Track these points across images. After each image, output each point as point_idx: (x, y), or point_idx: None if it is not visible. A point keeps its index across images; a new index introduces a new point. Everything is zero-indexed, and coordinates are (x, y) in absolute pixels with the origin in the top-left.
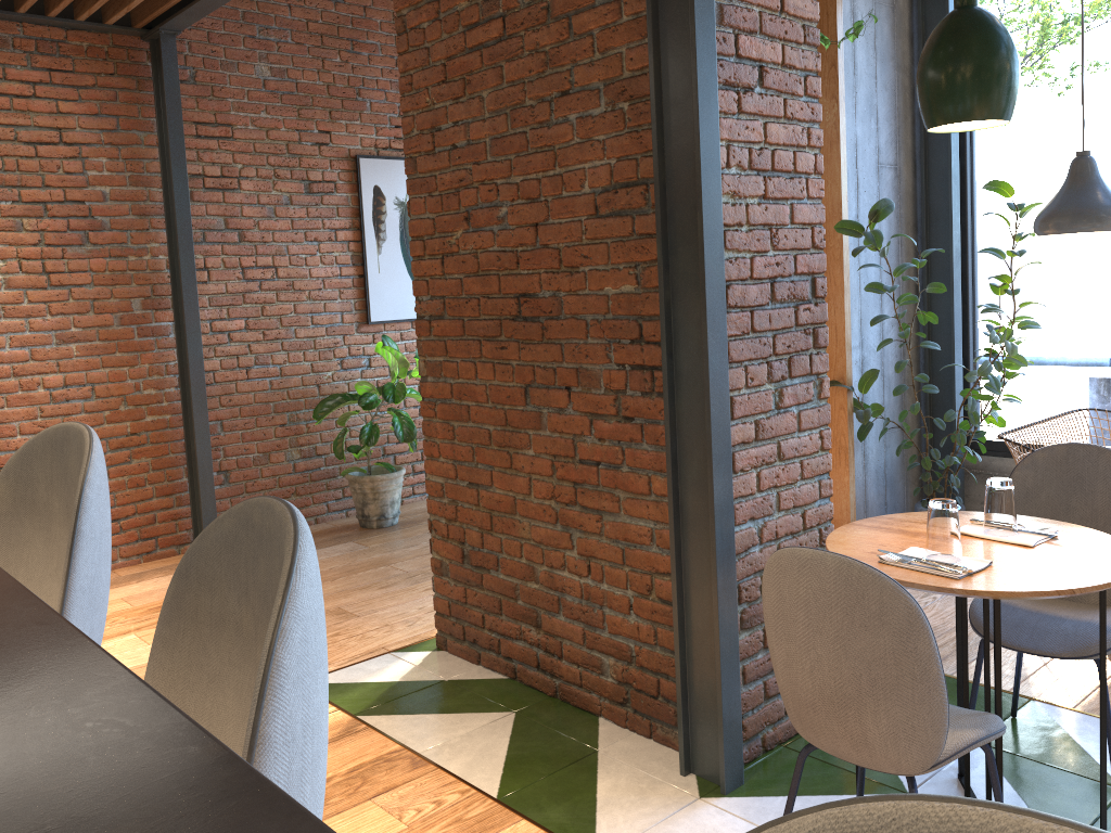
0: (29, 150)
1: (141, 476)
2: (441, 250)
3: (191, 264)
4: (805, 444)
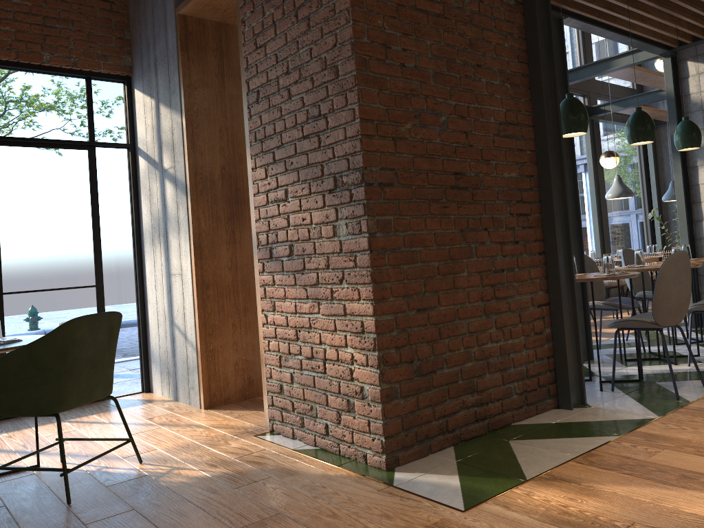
0: None
1: None
2: (393, 134)
3: None
4: None
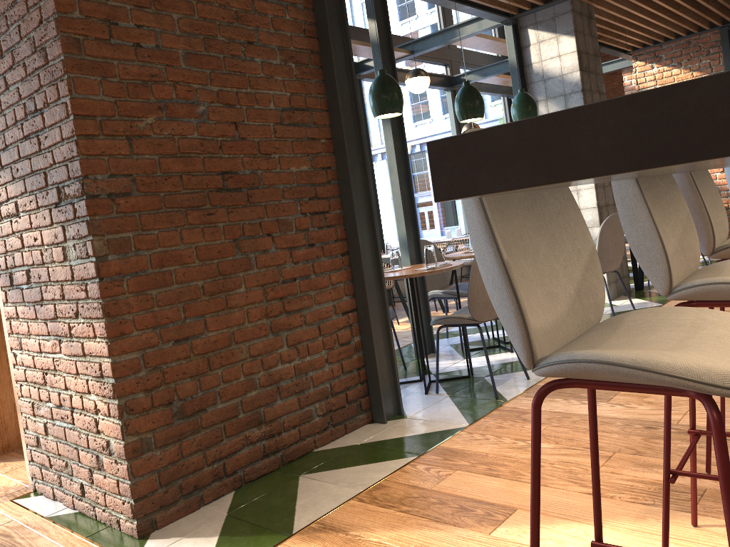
0: None
1: None
2: (127, 131)
3: None
4: None
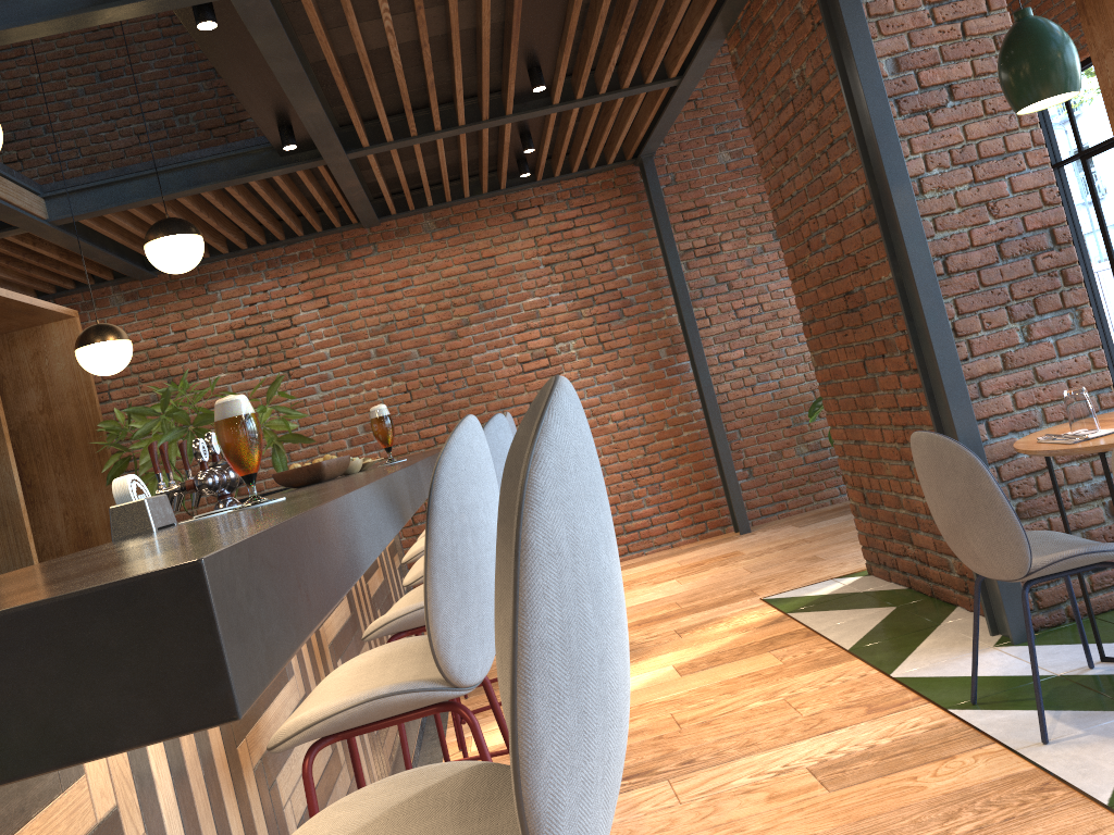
0: (577, 263)
1: (686, 477)
2: (801, 272)
3: (691, 316)
4: (1069, 366)
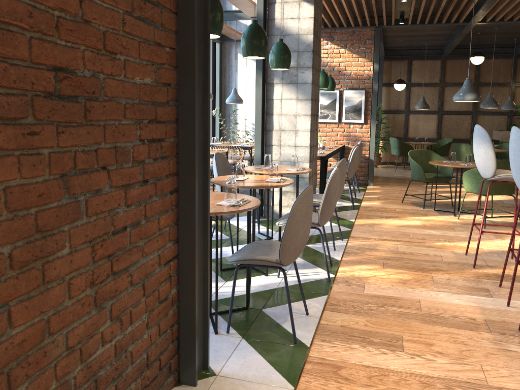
0: None
1: None
2: None
3: None
4: None
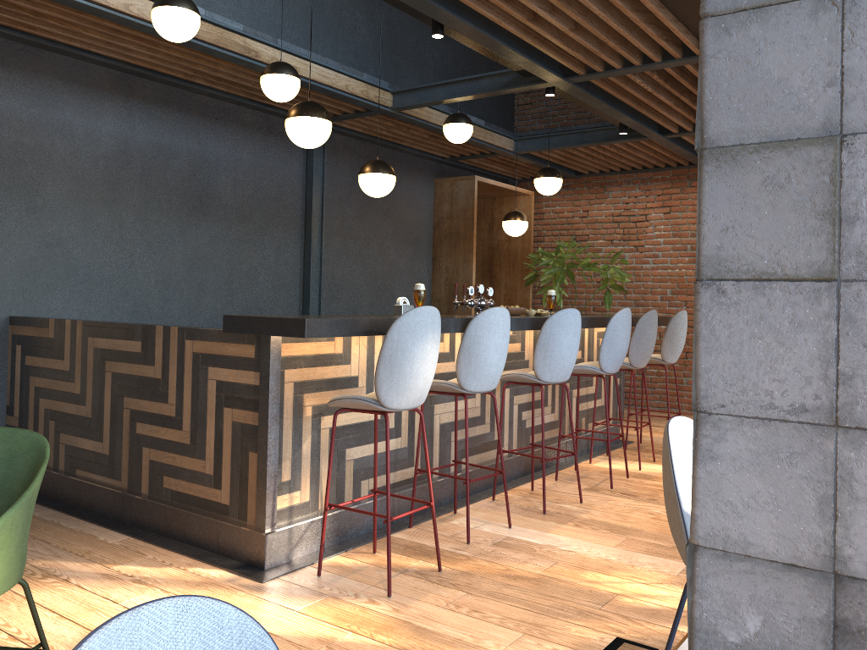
0: None
1: None
2: None
3: None
4: None
